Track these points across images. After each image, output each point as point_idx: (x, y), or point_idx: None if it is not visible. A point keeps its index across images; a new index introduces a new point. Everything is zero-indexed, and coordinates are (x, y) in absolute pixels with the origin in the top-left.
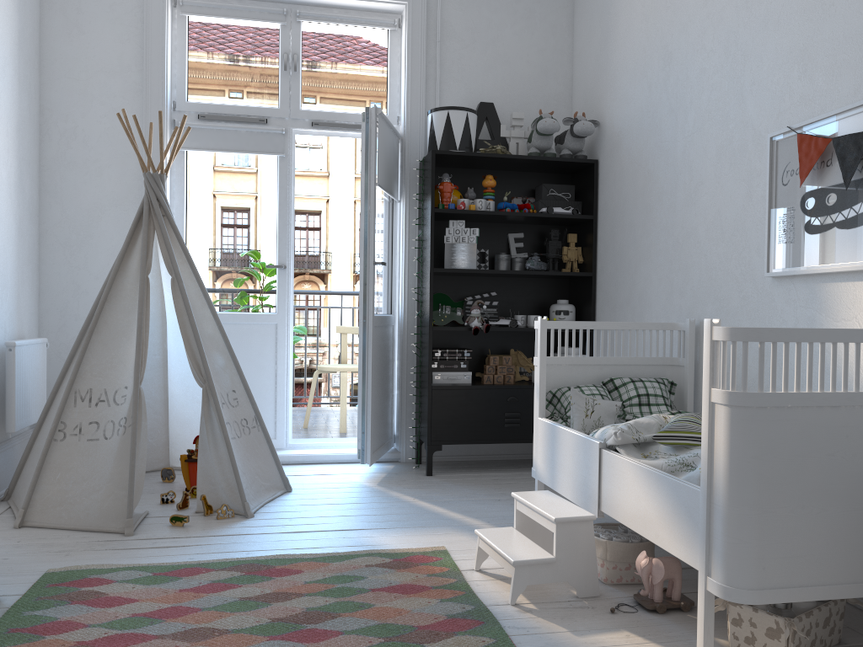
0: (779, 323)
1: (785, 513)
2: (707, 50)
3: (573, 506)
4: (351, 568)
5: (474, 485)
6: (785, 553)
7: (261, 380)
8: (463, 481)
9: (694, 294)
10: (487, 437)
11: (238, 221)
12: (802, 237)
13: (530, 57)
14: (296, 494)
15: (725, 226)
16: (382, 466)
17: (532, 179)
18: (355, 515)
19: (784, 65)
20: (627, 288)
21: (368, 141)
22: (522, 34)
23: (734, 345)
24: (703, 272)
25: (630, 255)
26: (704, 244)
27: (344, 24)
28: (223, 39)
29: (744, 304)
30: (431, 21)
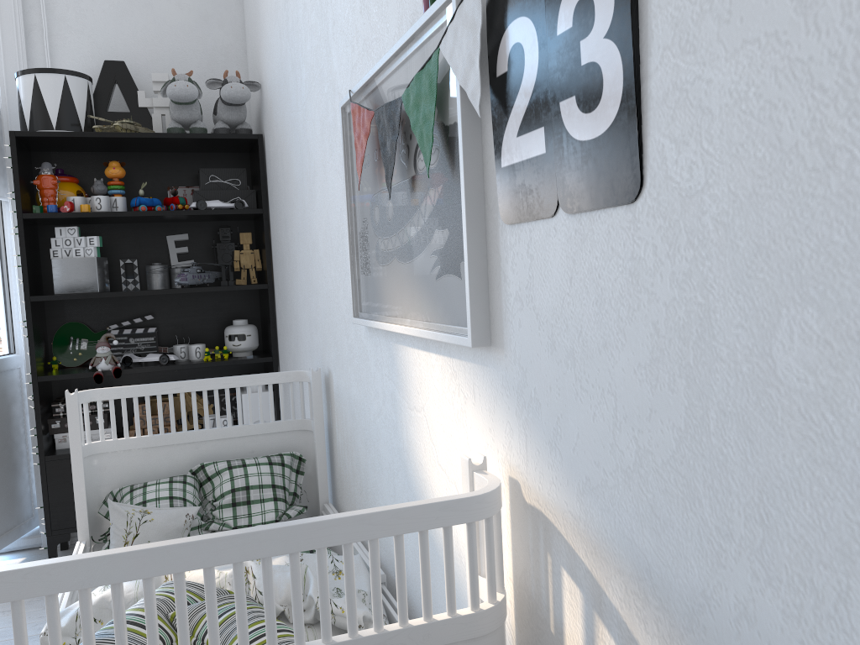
0: (374, 394)
1: None
2: None
3: None
4: None
5: None
6: None
7: None
8: None
9: (323, 330)
10: None
11: None
12: (372, 268)
13: None
14: None
15: (333, 237)
16: (6, 561)
17: (195, 162)
18: None
19: None
20: (289, 309)
21: None
22: None
23: None
24: (326, 301)
25: (288, 266)
26: (323, 261)
27: None
28: None
29: (351, 357)
30: None
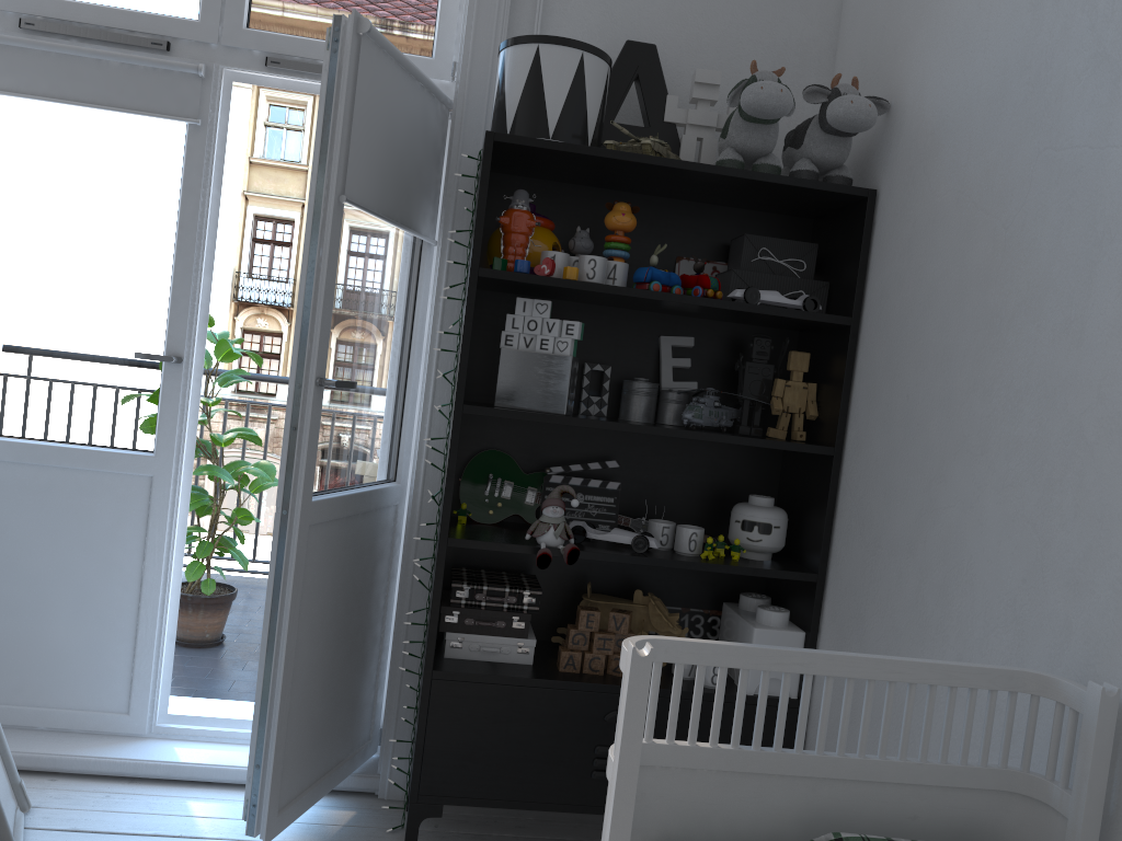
0: None
1: None
2: None
3: None
4: None
5: None
6: None
7: (109, 590)
8: None
9: (1120, 605)
10: (550, 797)
11: (89, 253)
12: None
13: None
14: None
15: None
16: (327, 812)
17: (726, 223)
18: None
19: None
20: (913, 511)
21: (333, 97)
22: None
23: None
24: None
25: (932, 432)
26: None
27: None
28: None
29: None
30: None
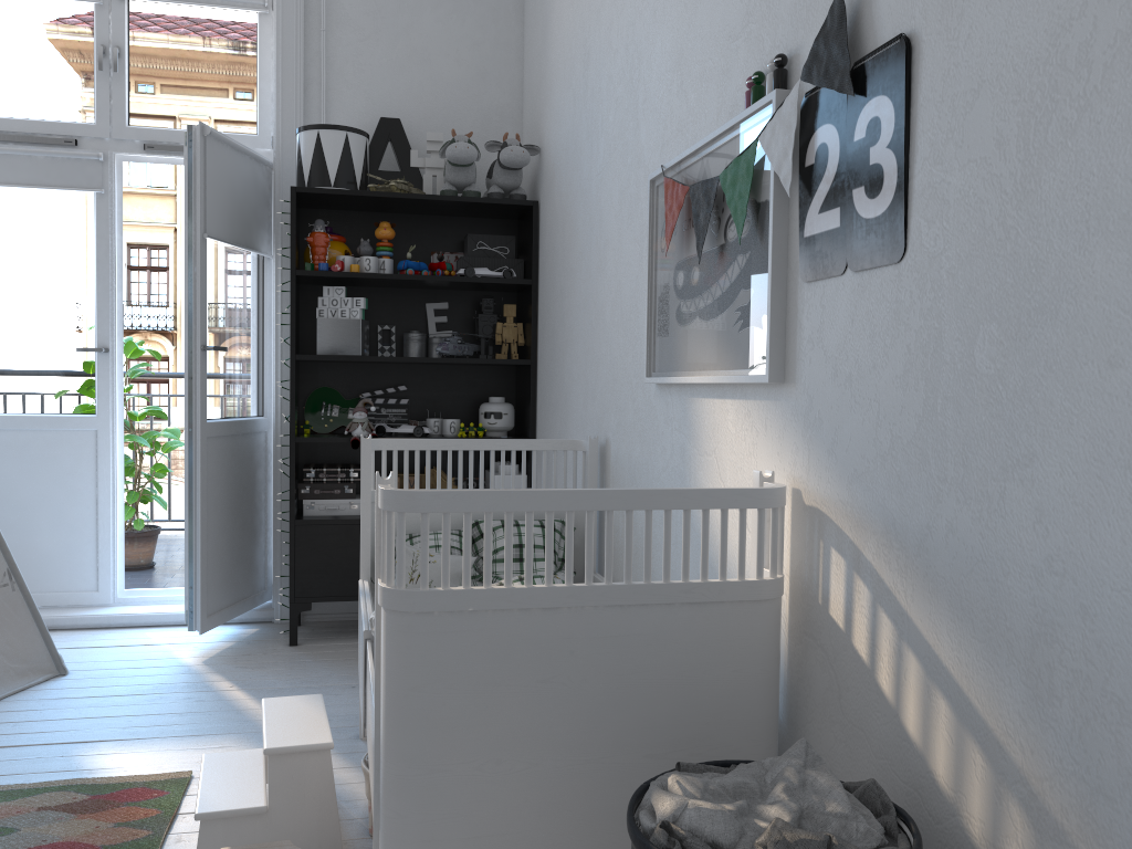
0: (661, 450)
1: (467, 771)
2: (614, 49)
3: (320, 725)
4: (13, 813)
5: (342, 662)
6: (468, 831)
7: (76, 509)
8: (332, 654)
9: (602, 400)
10: None
11: (37, 285)
12: (672, 328)
13: (461, 54)
14: (69, 679)
15: (624, 305)
16: (240, 630)
17: (461, 227)
18: (118, 715)
19: (667, 74)
20: (557, 385)
21: (192, 175)
22: (449, 20)
23: (389, 517)
24: (608, 369)
25: (560, 339)
26: (609, 330)
27: (189, 4)
28: (10, 24)
29: (636, 420)
30: (314, 1)
